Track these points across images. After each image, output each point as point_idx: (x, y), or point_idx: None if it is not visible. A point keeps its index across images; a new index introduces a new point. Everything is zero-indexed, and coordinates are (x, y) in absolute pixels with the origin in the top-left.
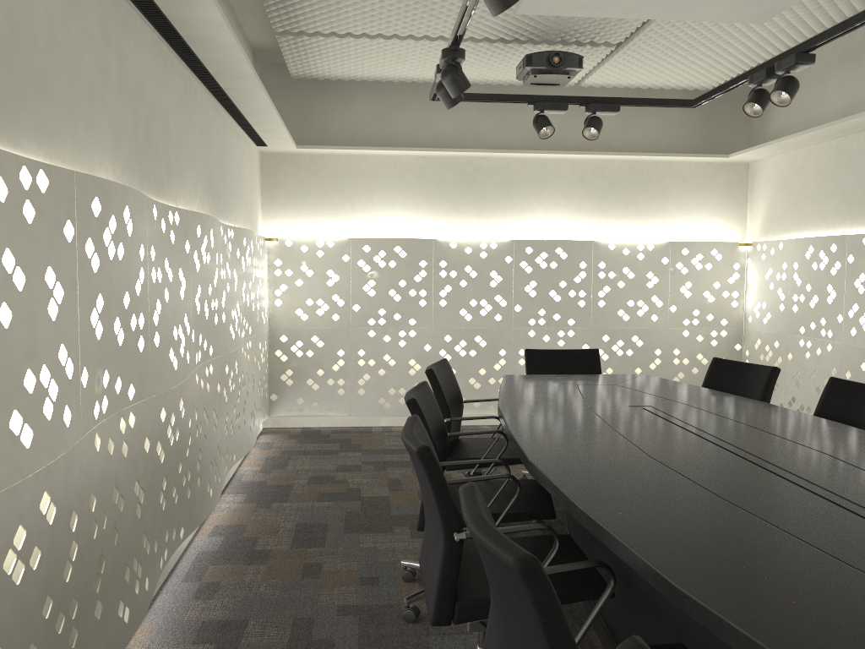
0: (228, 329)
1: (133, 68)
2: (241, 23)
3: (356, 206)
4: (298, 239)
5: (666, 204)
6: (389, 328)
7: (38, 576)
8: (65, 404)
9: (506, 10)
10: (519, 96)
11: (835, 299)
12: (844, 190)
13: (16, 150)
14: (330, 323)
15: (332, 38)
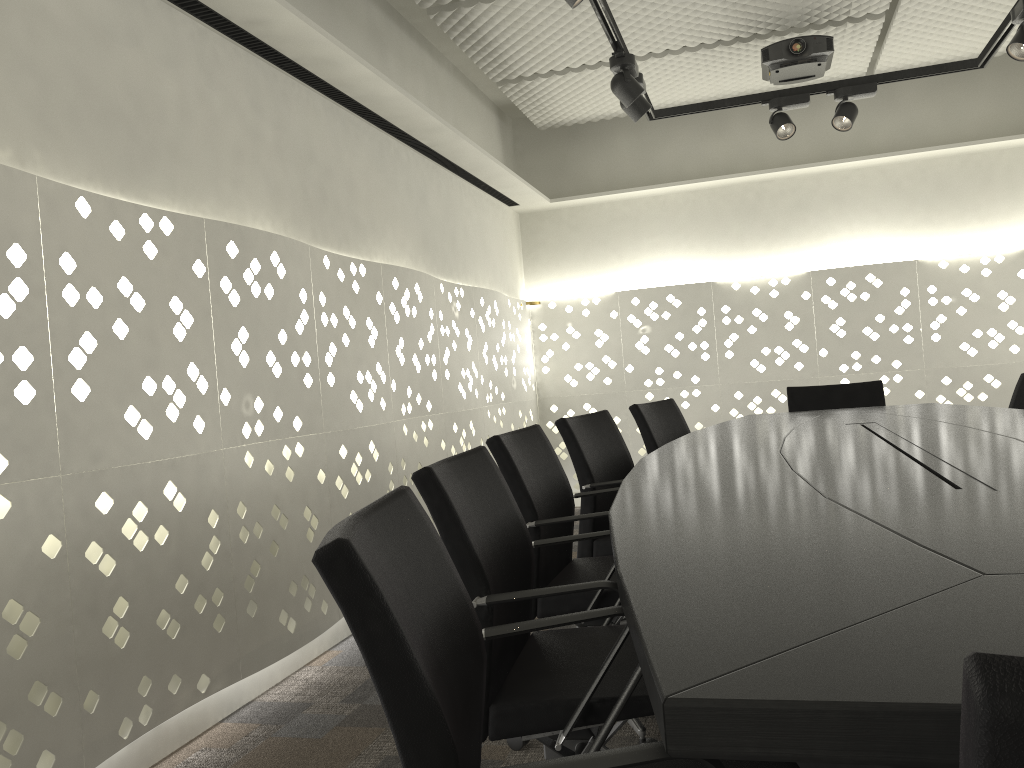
0: (455, 387)
1: (298, 133)
2: (472, 82)
3: (624, 257)
4: (562, 300)
5: (1020, 202)
6: (669, 388)
7: (167, 552)
8: (196, 413)
9: (720, 4)
10: (749, 97)
11: None
12: None
13: (145, 203)
14: (602, 387)
15: (554, 77)
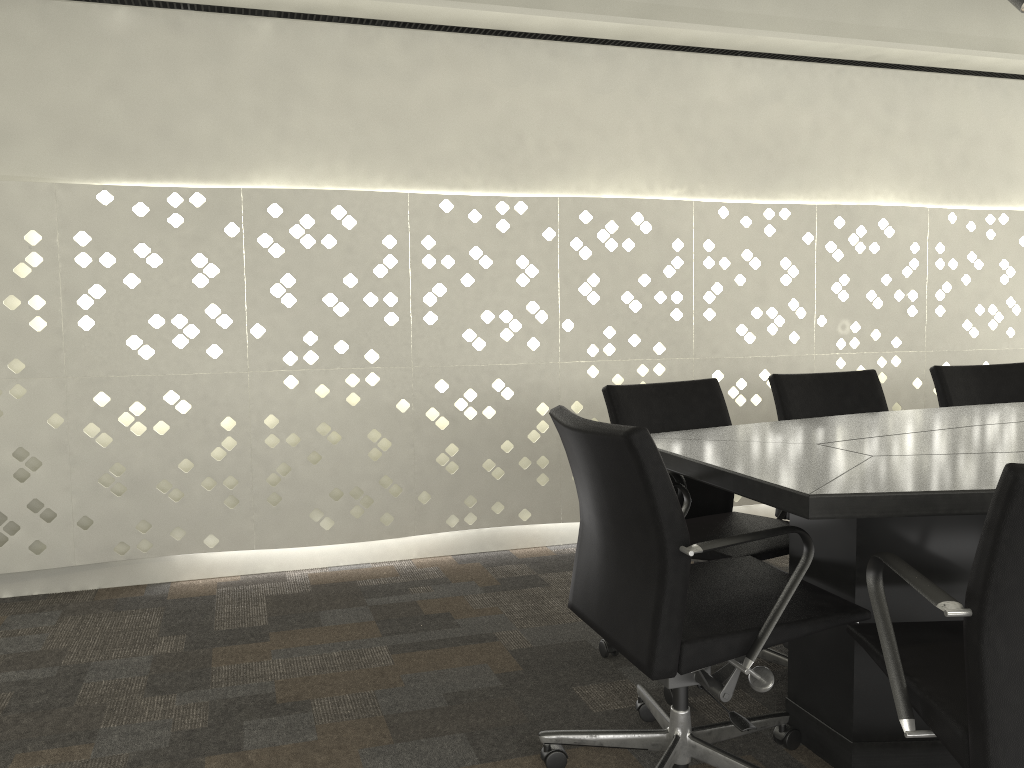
0: None
1: (938, 117)
2: None
3: None
4: None
5: None
6: None
7: (759, 410)
8: (792, 331)
9: None
10: None
11: None
12: None
13: (775, 200)
14: None
15: None
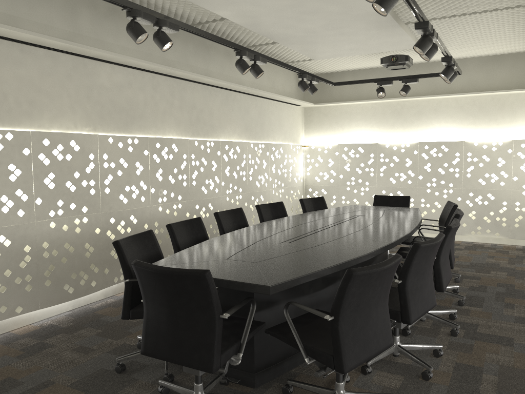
0: (254, 183)
1: (189, 100)
2: None
3: (344, 129)
4: (317, 145)
5: (515, 118)
6: (356, 186)
7: (130, 234)
8: (142, 195)
9: None
10: (369, 80)
11: None
12: None
13: (131, 134)
14: (329, 183)
15: (306, 61)
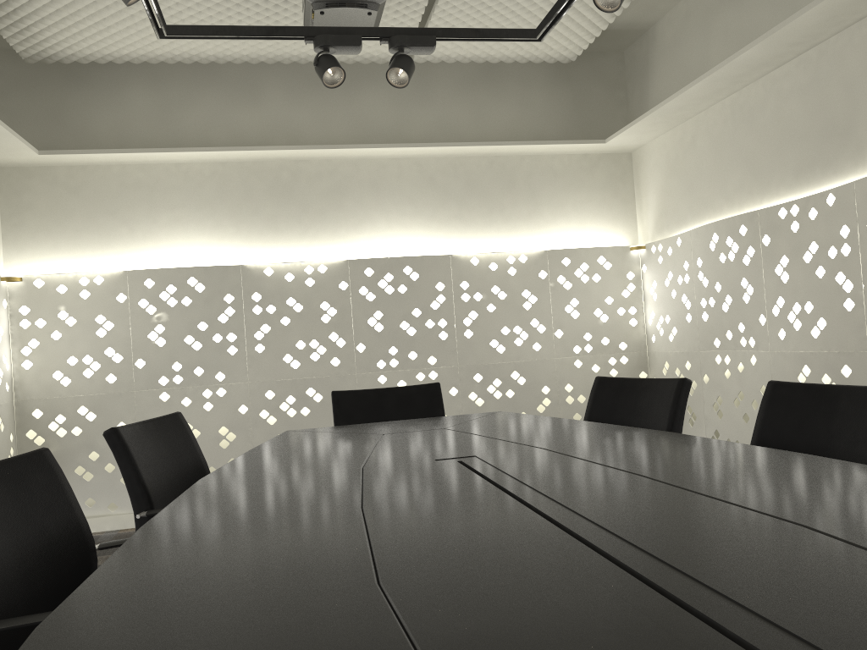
0: None
1: None
2: None
3: (137, 230)
4: (53, 277)
5: (538, 207)
6: (189, 387)
7: None
8: None
9: None
10: (290, 29)
11: (753, 296)
12: (747, 157)
13: None
14: (104, 387)
15: None
